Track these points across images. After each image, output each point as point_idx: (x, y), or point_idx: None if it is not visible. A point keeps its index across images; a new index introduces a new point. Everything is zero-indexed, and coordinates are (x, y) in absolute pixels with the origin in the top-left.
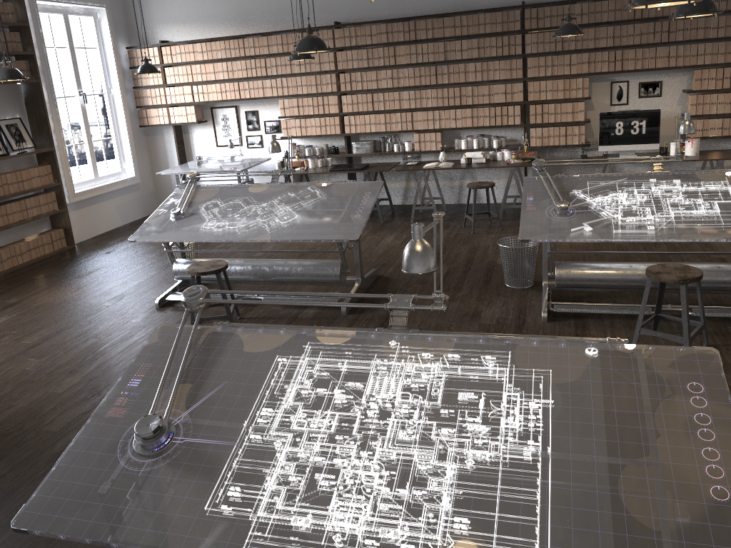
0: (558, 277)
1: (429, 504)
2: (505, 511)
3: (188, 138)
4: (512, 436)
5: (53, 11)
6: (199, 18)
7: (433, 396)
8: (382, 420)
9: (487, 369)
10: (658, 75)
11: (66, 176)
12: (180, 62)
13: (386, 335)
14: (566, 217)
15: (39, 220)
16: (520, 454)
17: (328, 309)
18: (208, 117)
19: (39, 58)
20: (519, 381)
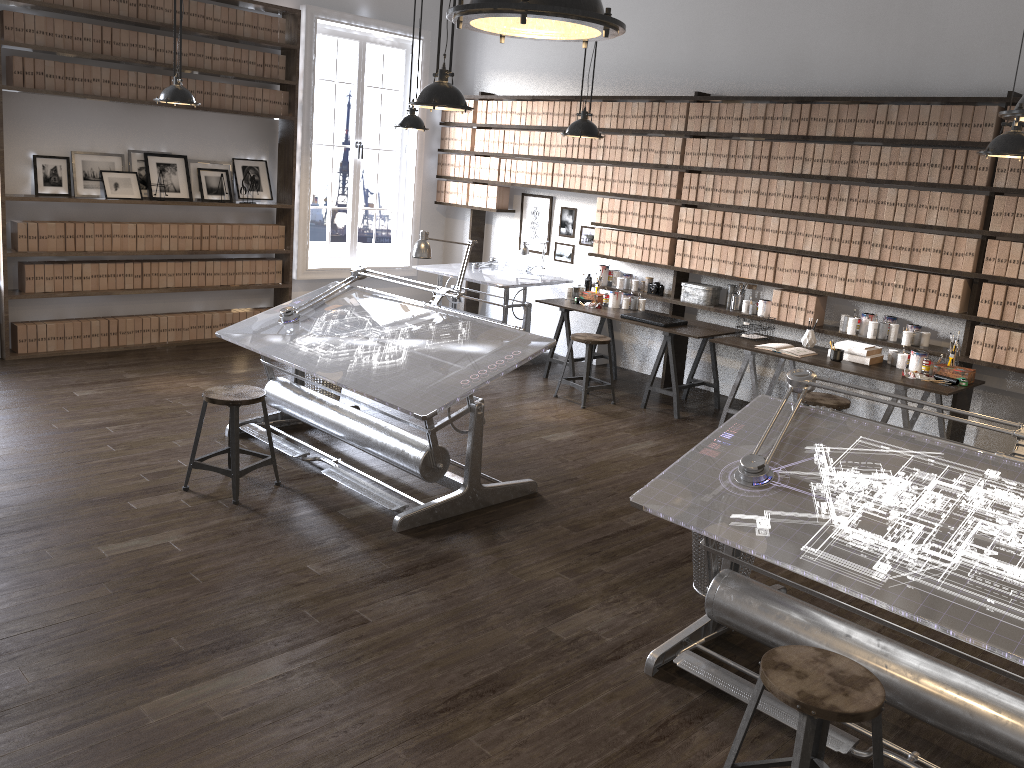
0: (710, 601)
1: None
2: None
3: (489, 230)
4: None
5: (345, 35)
6: (534, 67)
7: None
8: None
9: None
10: None
11: (301, 244)
12: (494, 124)
13: None
14: (748, 488)
15: (258, 291)
16: None
17: (391, 514)
18: (517, 206)
19: (302, 90)
20: None
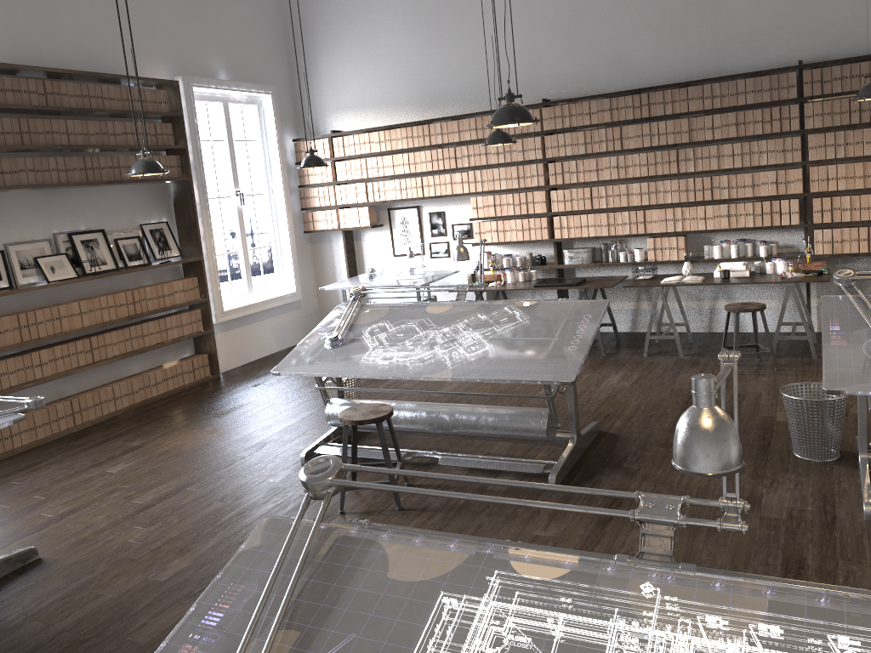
0: None
1: None
2: None
3: (359, 245)
4: None
5: (211, 99)
6: (378, 102)
7: None
8: None
9: None
10: None
11: (215, 291)
12: (354, 155)
13: (634, 571)
14: None
15: (181, 342)
16: None
17: (529, 478)
18: (384, 220)
19: (192, 152)
20: None
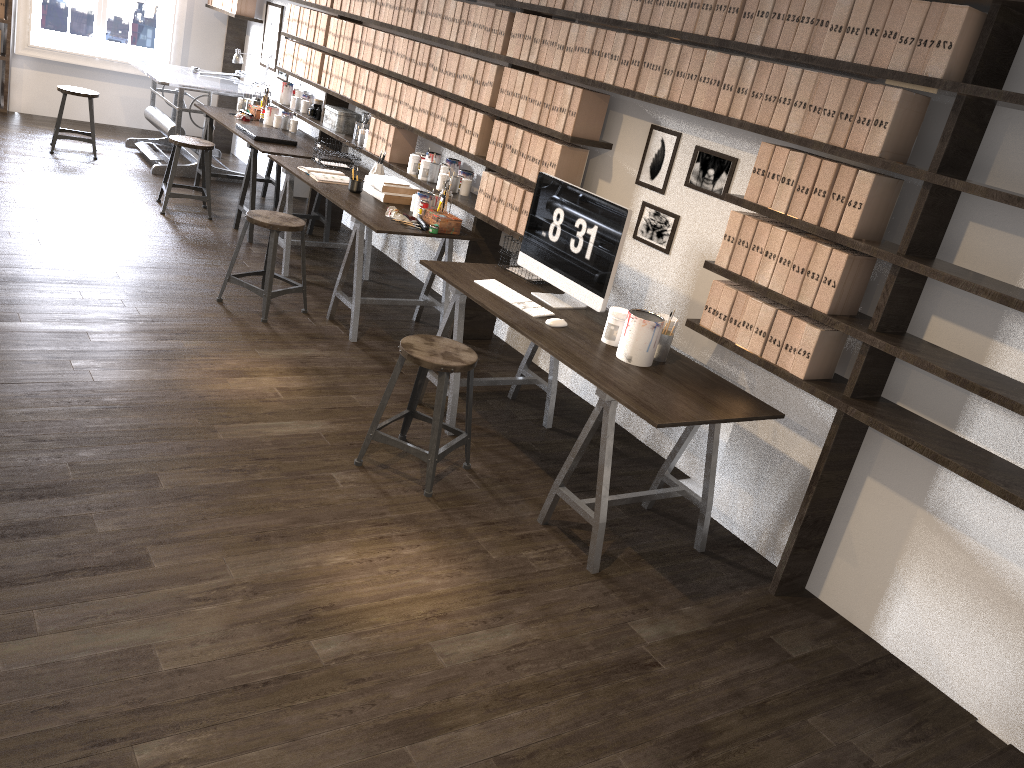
0: None
1: None
2: None
3: (248, 42)
4: None
5: None
6: None
7: None
8: None
9: None
10: (736, 142)
11: (22, 17)
12: None
13: None
14: None
15: None
16: None
17: None
18: (264, 16)
19: None
20: None
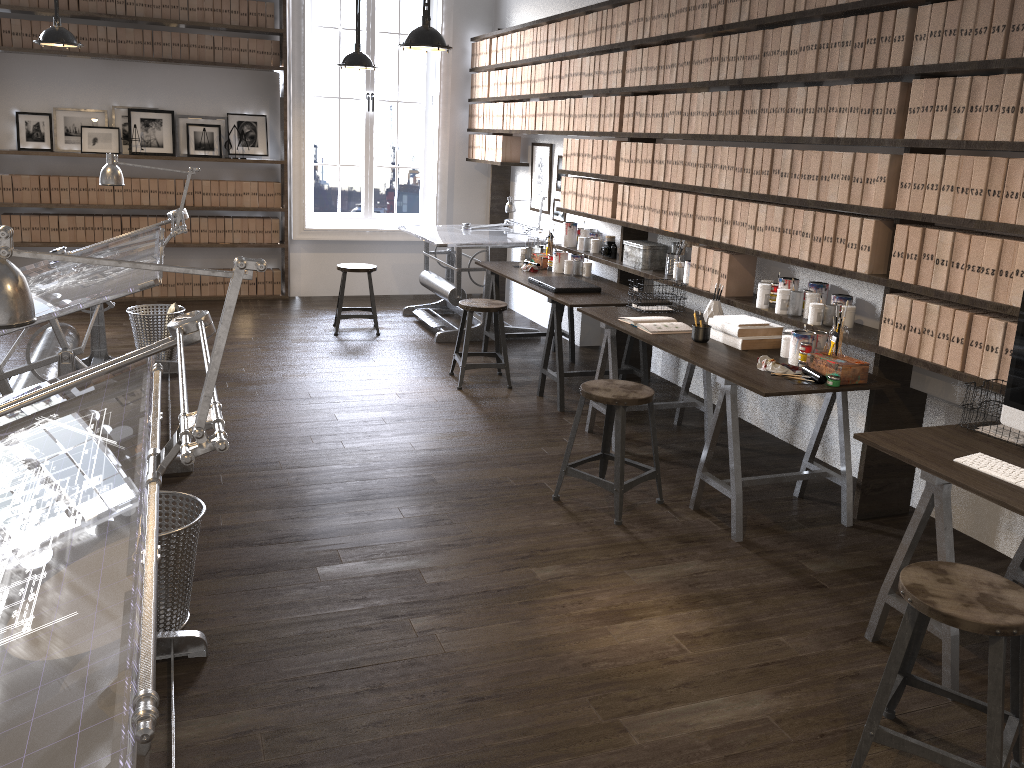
0: None
1: None
2: None
3: (513, 188)
4: None
5: None
6: None
7: None
8: None
9: None
10: None
11: (297, 203)
12: (500, 63)
13: None
14: None
15: (263, 252)
16: None
17: None
18: (530, 158)
19: (291, 38)
20: None
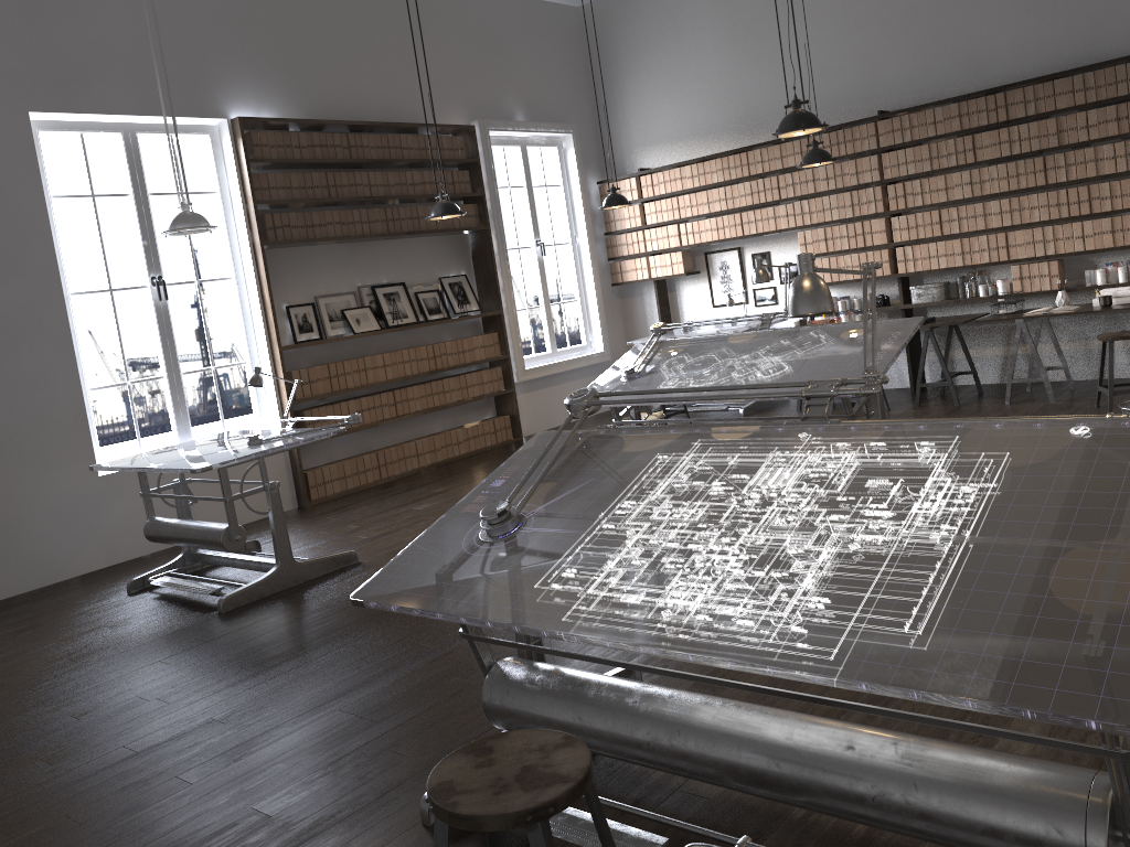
0: None
1: (784, 584)
2: (878, 591)
3: (674, 297)
4: (921, 520)
5: (508, 142)
6: (690, 132)
7: (832, 484)
8: (759, 508)
9: (917, 455)
10: None
11: (515, 347)
12: (664, 194)
13: (796, 428)
14: None
15: (482, 403)
16: (924, 537)
17: None
18: (700, 266)
19: (489, 199)
20: (955, 465)
